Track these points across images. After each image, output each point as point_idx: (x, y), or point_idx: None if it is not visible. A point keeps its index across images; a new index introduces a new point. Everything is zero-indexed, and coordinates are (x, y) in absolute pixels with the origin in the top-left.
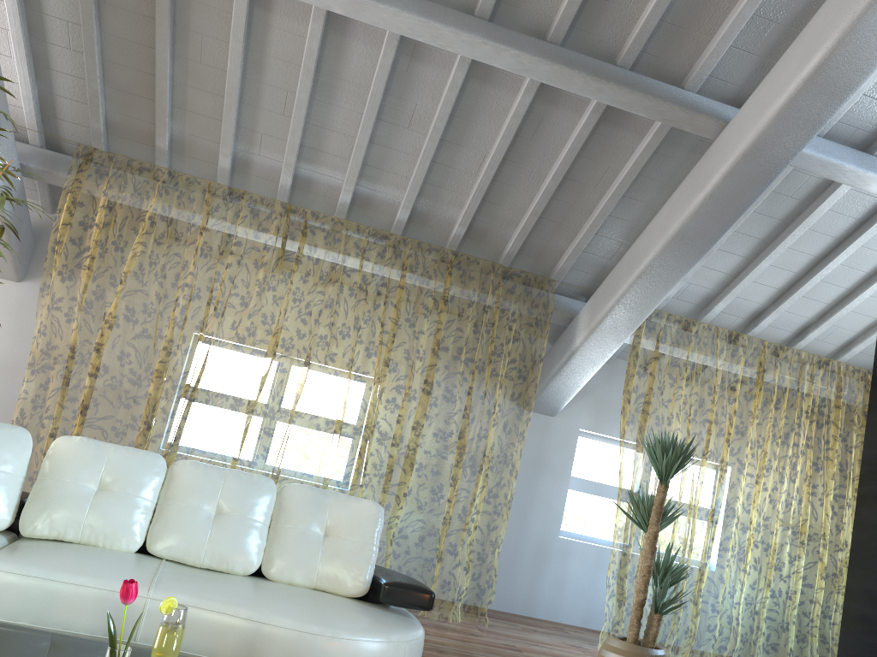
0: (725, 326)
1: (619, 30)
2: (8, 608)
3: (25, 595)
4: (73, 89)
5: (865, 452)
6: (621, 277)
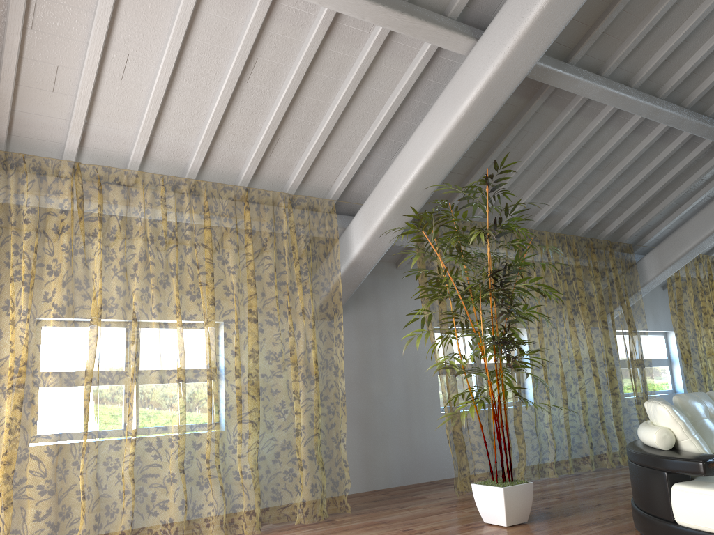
0: None
1: None
2: None
3: None
4: None
5: None
6: (690, 236)
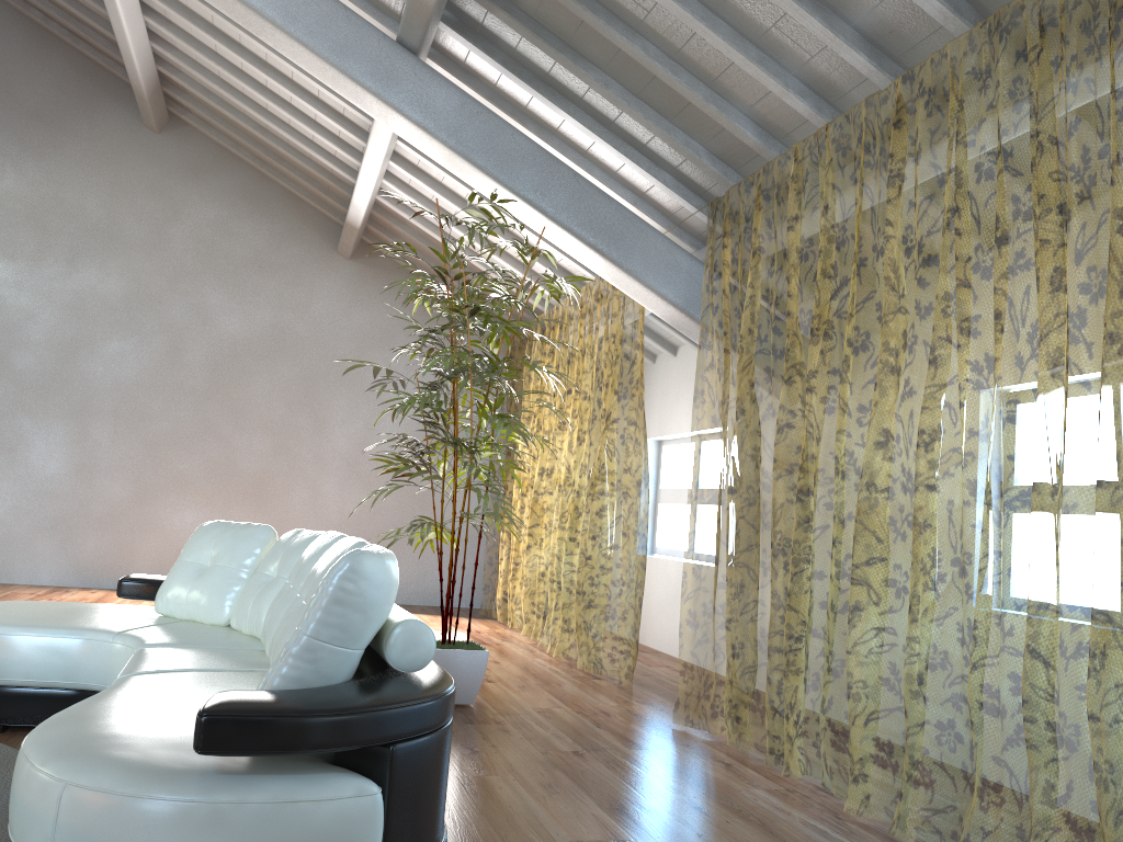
0: None
1: None
2: None
3: None
4: (670, 148)
5: None
6: None
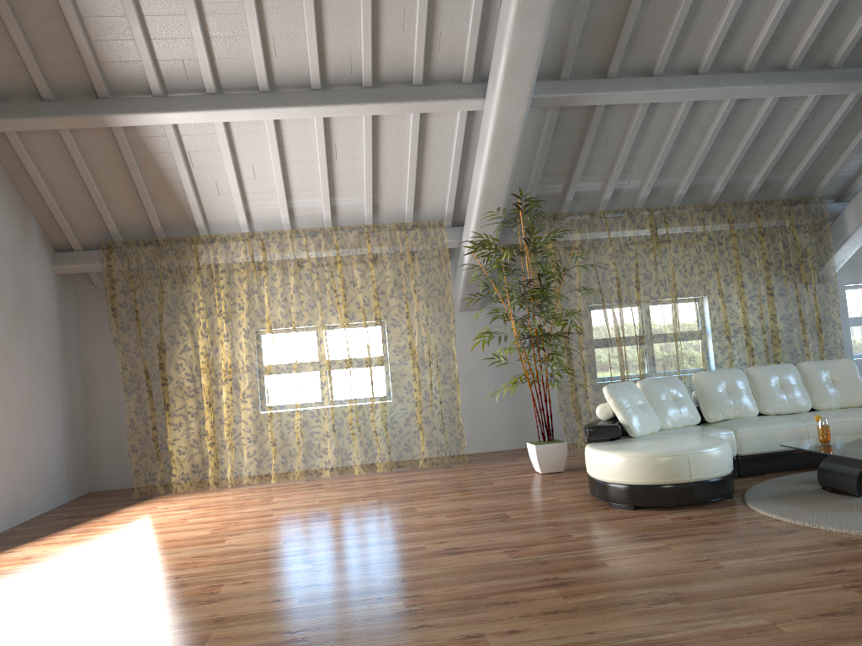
0: None
1: None
2: (756, 445)
3: (760, 438)
4: (517, 185)
5: None
6: None
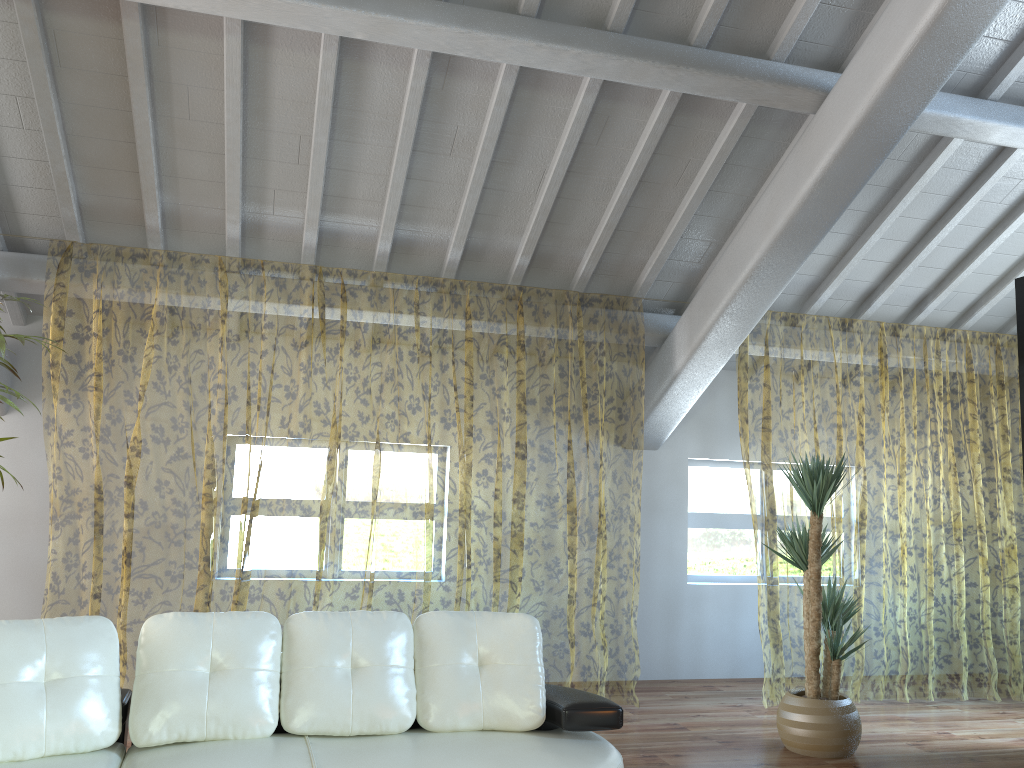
0: (834, 313)
1: (689, 4)
2: None
3: None
4: (32, 175)
5: None
6: (722, 285)
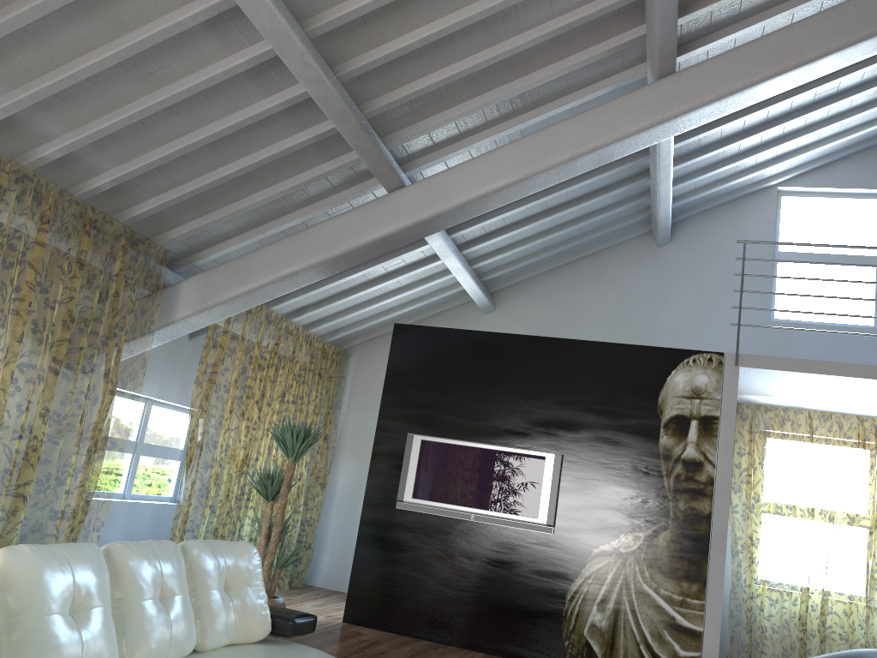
0: None
1: (379, 89)
2: None
3: None
4: None
5: (380, 421)
6: (258, 271)
